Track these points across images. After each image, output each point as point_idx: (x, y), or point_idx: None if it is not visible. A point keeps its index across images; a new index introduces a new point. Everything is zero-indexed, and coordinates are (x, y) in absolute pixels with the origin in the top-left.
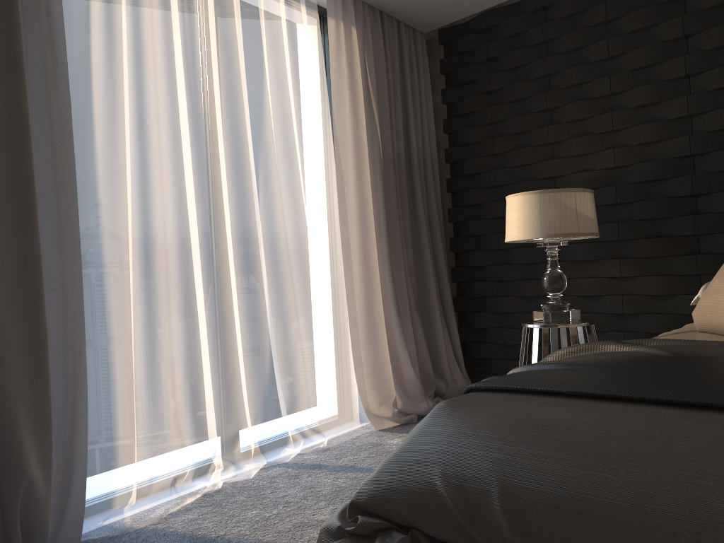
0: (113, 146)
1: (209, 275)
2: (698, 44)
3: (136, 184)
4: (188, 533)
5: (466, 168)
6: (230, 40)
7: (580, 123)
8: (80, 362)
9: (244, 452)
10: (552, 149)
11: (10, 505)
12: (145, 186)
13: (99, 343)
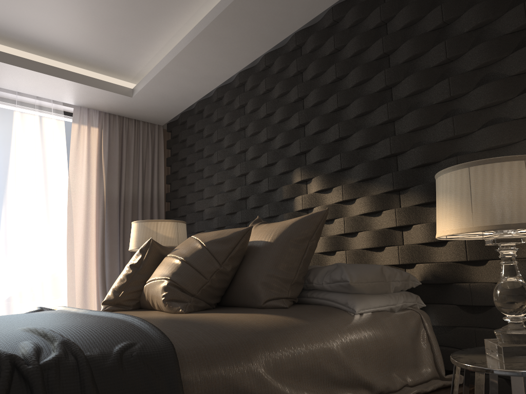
0: None
1: None
2: (247, 133)
3: None
4: None
5: (172, 205)
6: None
7: (211, 178)
8: None
9: None
10: (202, 194)
11: None
12: None
13: None
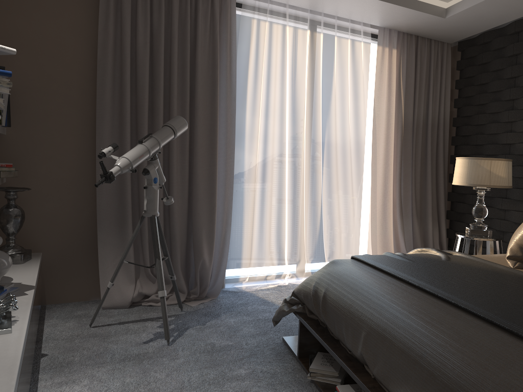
0: (252, 125)
1: (293, 184)
2: None
3: (262, 141)
4: (262, 297)
5: (462, 131)
6: (315, 68)
7: None
8: (229, 217)
9: (300, 271)
10: (511, 125)
11: (196, 267)
12: (265, 142)
13: (239, 210)
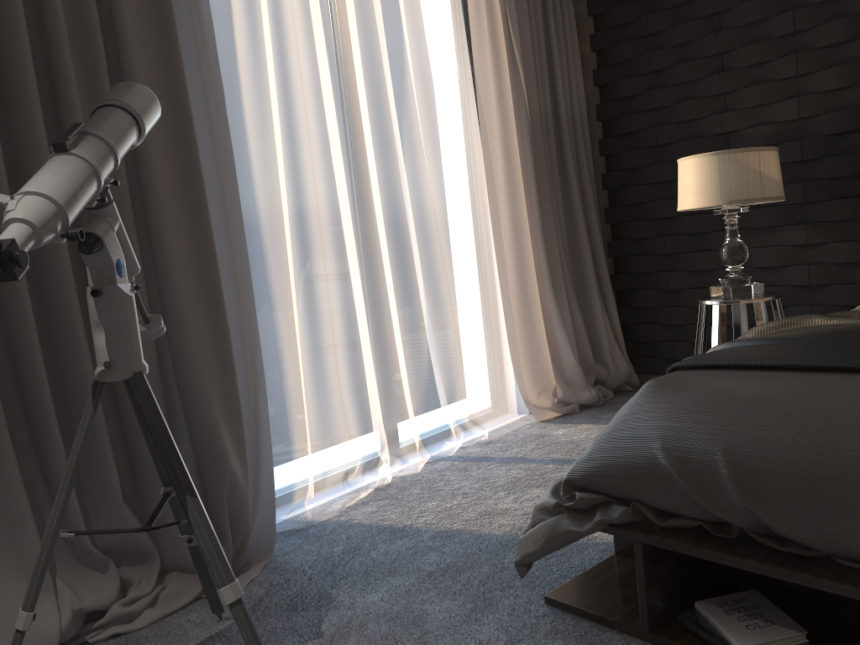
0: (264, 128)
1: (363, 261)
2: None
3: (286, 168)
4: (374, 524)
5: (622, 126)
6: None
7: (758, 68)
8: (256, 356)
9: (409, 445)
10: (724, 100)
11: (218, 496)
12: (296, 169)
13: (268, 337)
